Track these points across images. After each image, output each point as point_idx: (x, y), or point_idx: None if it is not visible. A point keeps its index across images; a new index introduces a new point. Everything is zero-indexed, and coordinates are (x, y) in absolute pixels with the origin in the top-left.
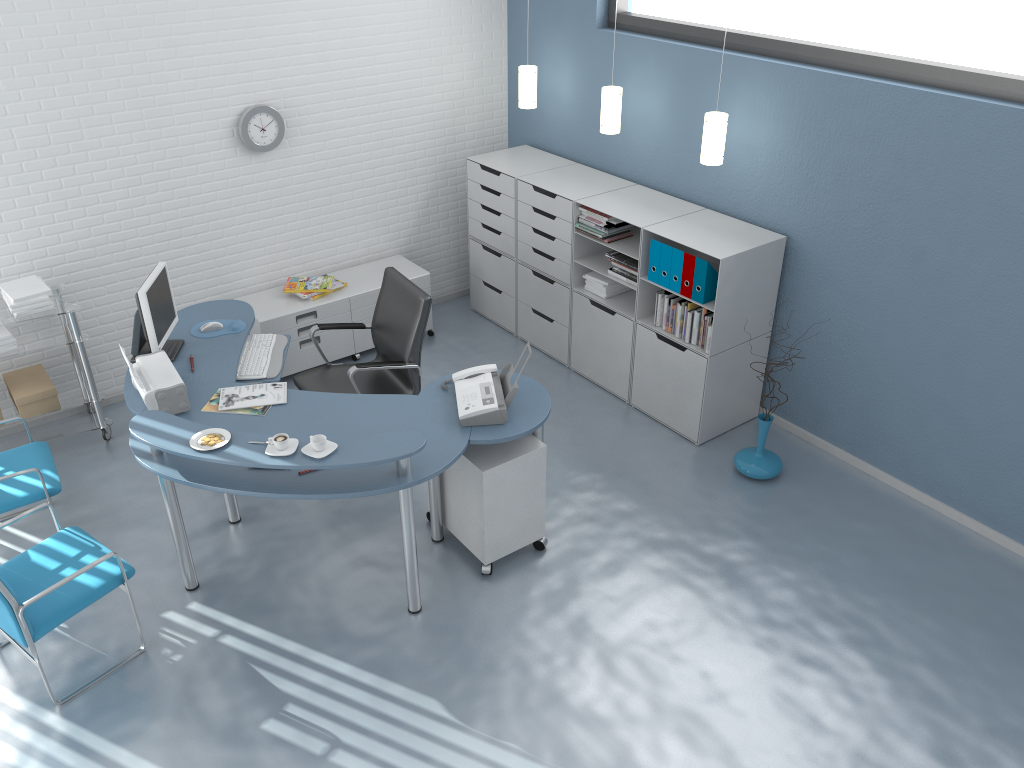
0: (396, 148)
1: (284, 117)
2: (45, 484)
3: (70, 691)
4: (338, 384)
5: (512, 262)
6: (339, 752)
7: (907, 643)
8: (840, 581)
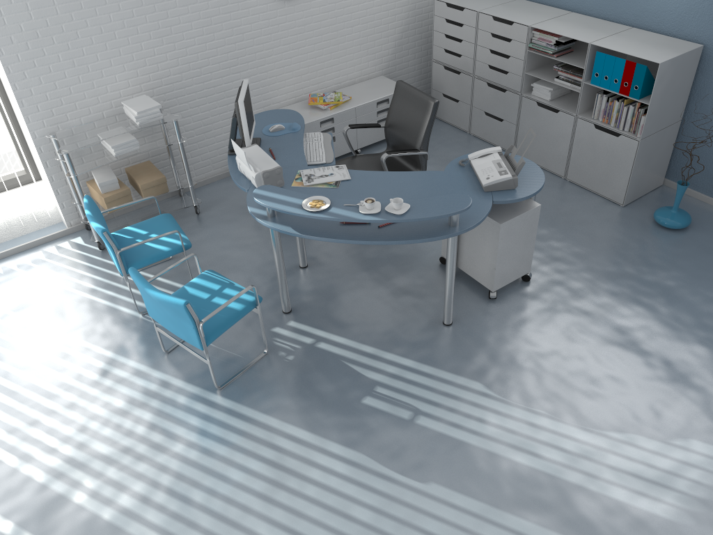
0: None
1: None
2: (180, 242)
3: (224, 380)
4: (366, 168)
5: (469, 77)
6: (421, 417)
7: None
8: None
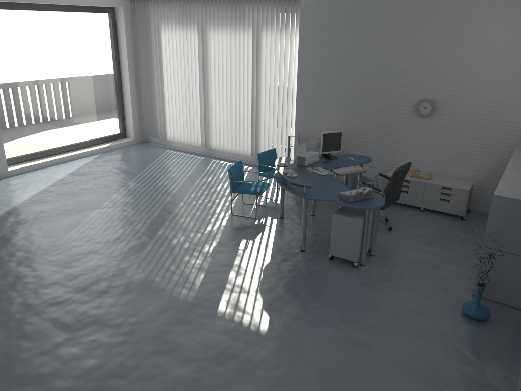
0: (489, 134)
1: (437, 106)
2: None
3: (236, 214)
4: None
5: None
6: (241, 251)
7: (387, 366)
8: (412, 344)
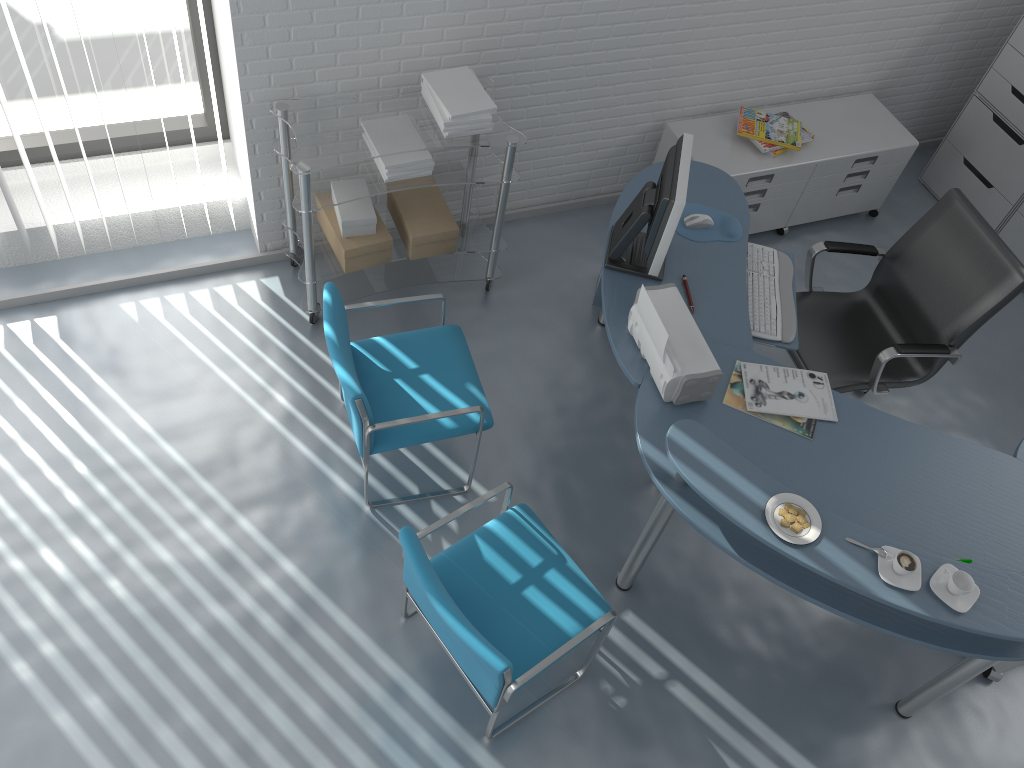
0: None
1: None
2: (476, 414)
3: (499, 718)
4: (829, 335)
5: None
6: None
7: None
8: None
